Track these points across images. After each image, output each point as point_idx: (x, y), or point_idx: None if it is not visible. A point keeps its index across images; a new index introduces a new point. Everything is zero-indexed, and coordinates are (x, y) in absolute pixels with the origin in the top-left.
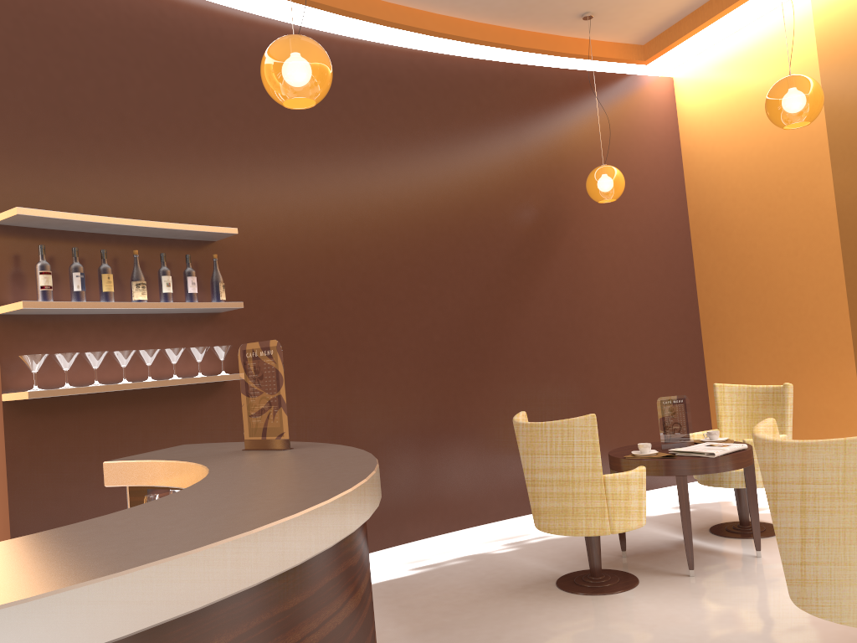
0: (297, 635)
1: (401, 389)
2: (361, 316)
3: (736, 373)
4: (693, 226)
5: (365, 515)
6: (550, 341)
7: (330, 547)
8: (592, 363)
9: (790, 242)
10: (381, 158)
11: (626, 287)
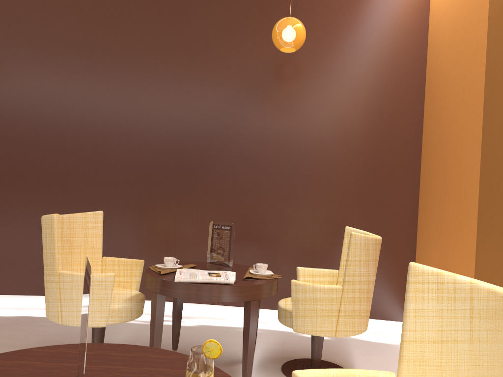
0: None
1: (108, 188)
2: (83, 131)
3: (427, 227)
4: (426, 83)
5: None
6: (252, 171)
7: None
8: (291, 195)
9: (461, 91)
10: (121, 18)
11: (340, 134)
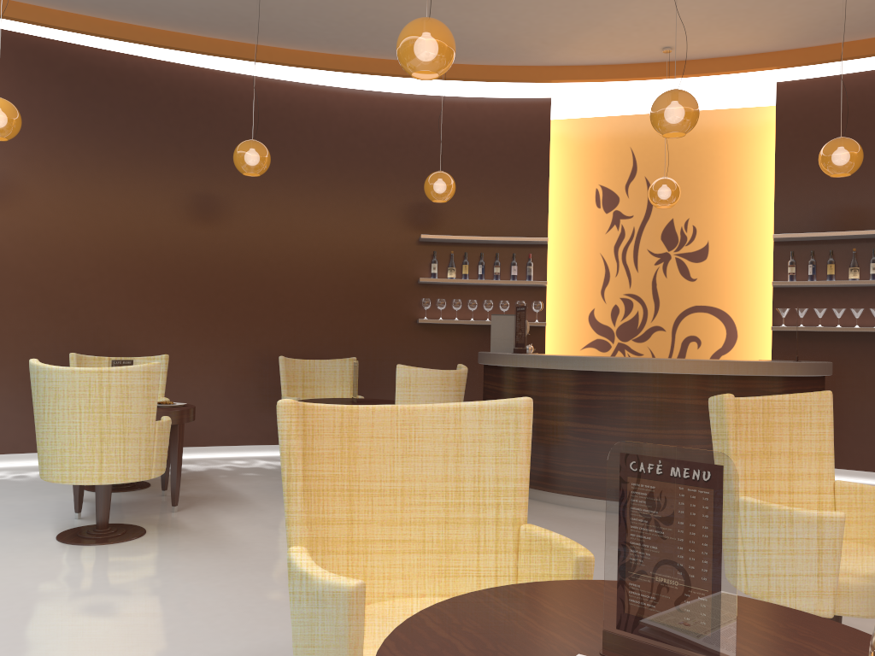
0: (656, 395)
1: None
2: None
3: None
4: None
5: (704, 371)
6: None
7: (684, 377)
8: None
9: None
10: None
11: None
